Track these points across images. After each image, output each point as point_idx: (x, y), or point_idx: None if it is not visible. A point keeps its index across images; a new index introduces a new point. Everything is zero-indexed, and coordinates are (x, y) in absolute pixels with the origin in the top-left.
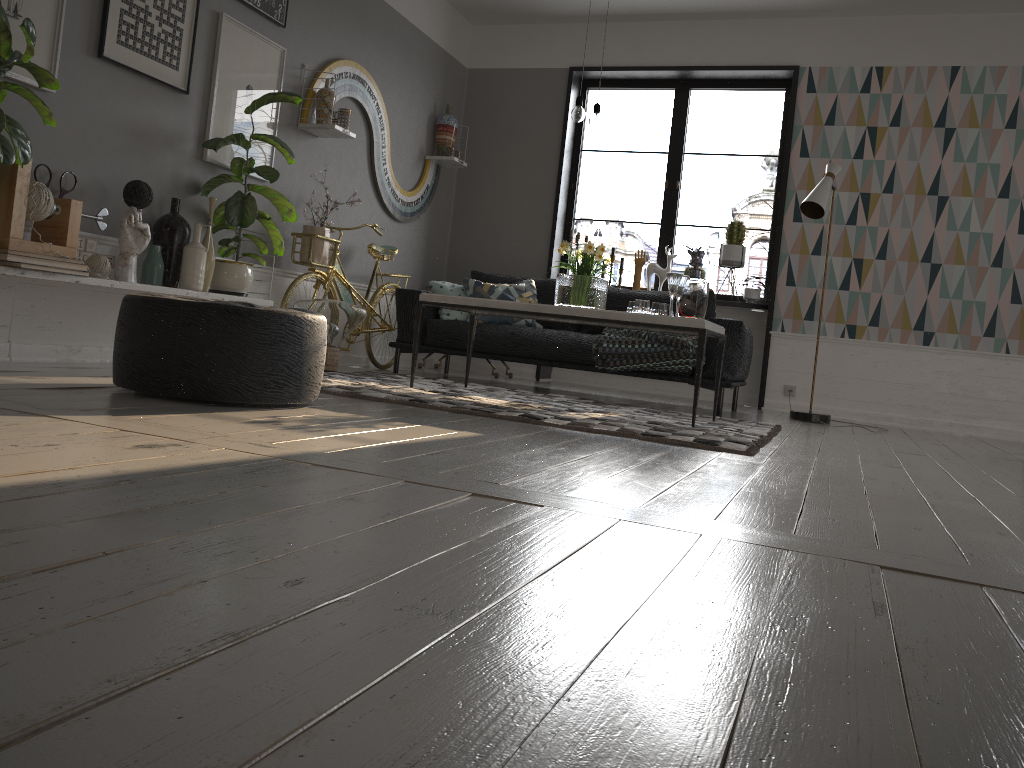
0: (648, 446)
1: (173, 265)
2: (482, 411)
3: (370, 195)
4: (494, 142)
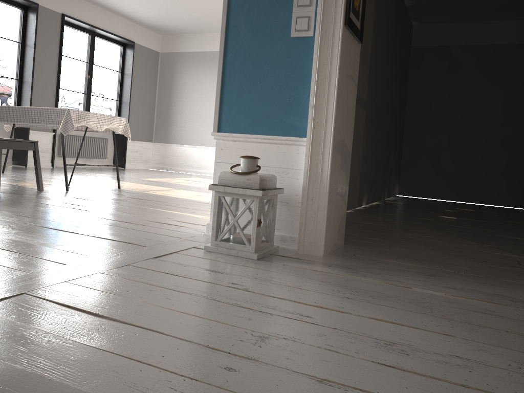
0: None
1: None
2: None
3: None
4: None
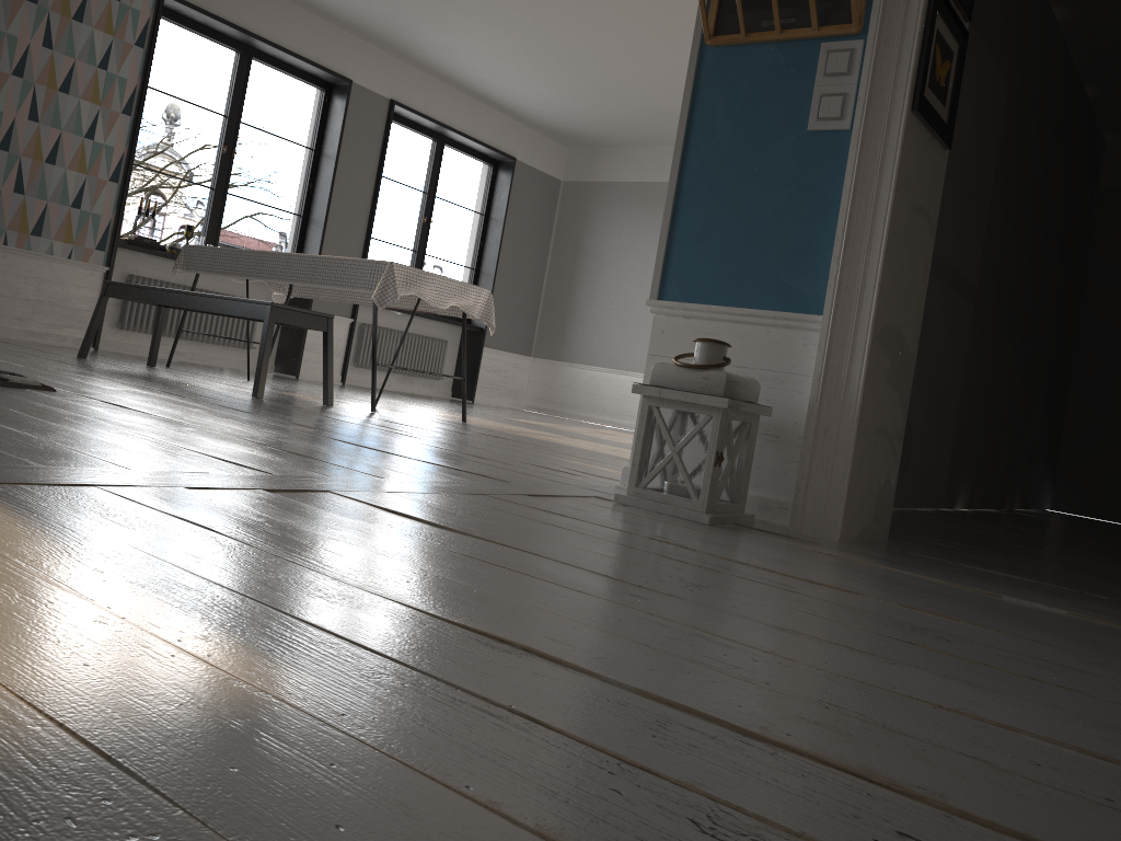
0: None
1: None
2: None
3: None
4: None
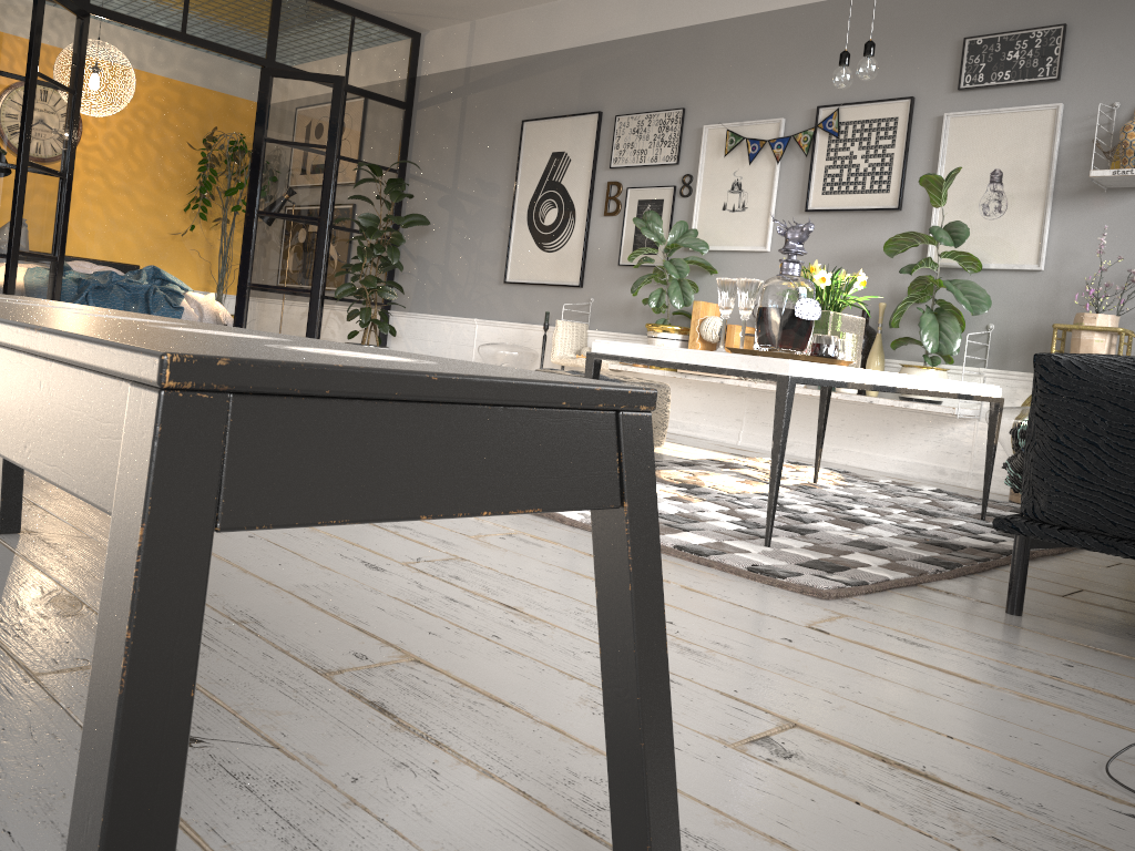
0: None
1: None
2: None
3: None
4: None
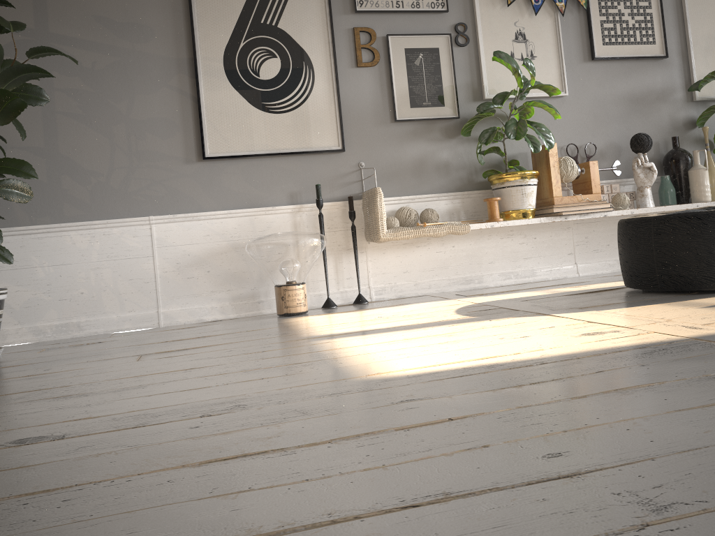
0: None
1: (683, 187)
2: None
3: None
4: None
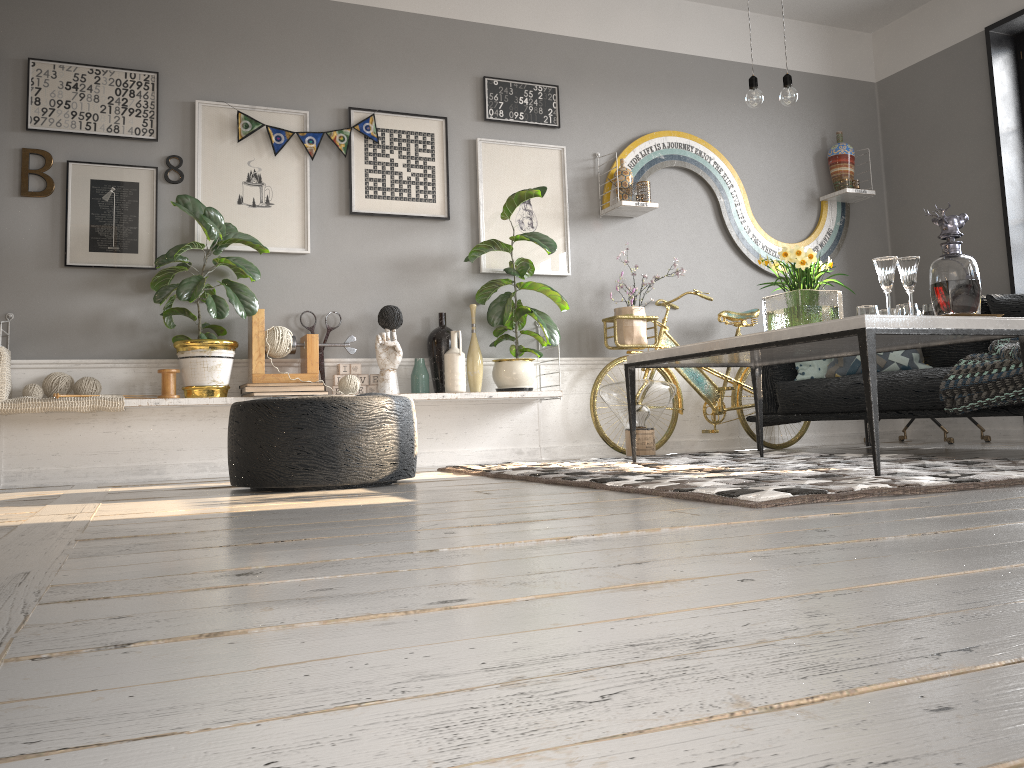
0: (613, 503)
1: (441, 373)
2: (567, 479)
3: (731, 259)
4: (918, 154)
